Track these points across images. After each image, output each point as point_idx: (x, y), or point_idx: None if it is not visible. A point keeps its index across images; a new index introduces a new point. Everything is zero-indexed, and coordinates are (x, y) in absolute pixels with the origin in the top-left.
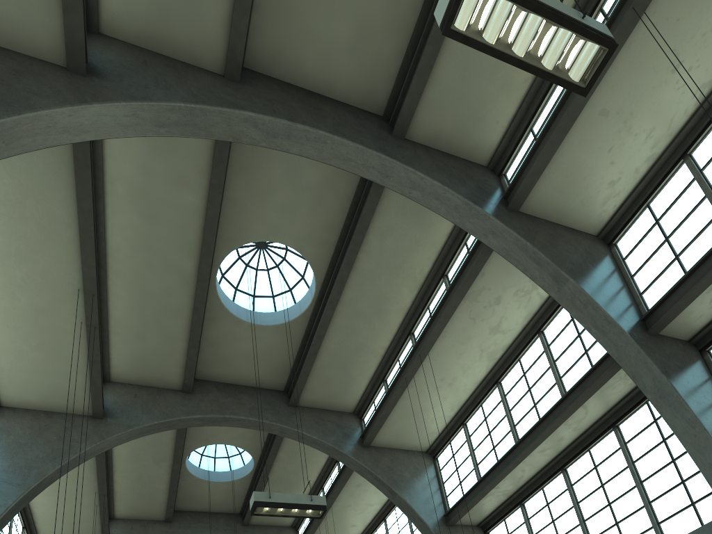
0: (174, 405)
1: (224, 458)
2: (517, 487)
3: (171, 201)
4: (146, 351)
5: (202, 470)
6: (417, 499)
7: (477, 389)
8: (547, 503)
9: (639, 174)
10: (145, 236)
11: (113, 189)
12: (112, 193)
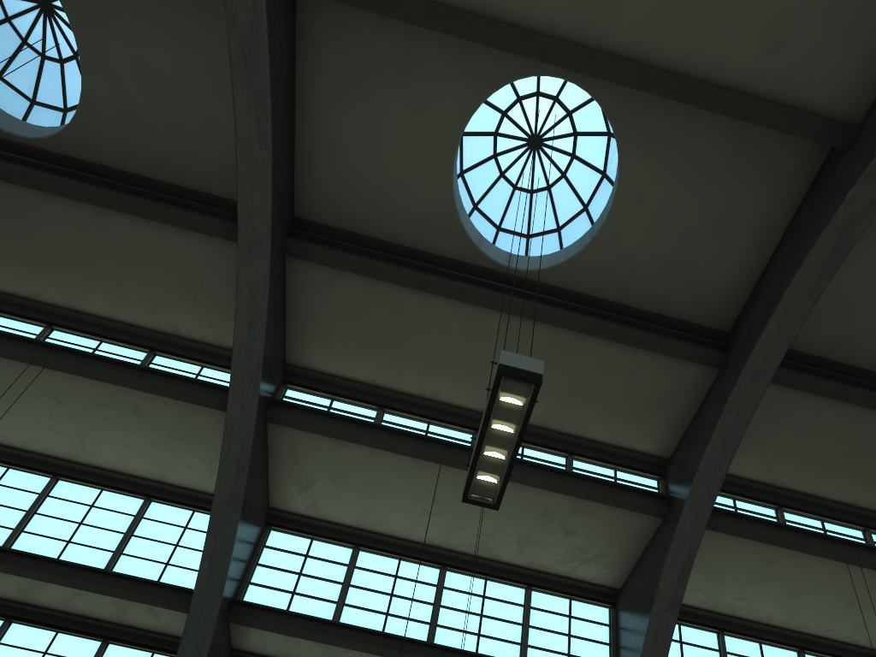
0: None
1: None
2: None
3: (748, 12)
4: None
5: None
6: (239, 547)
7: (420, 545)
8: None
9: (702, 604)
10: None
11: None
12: None
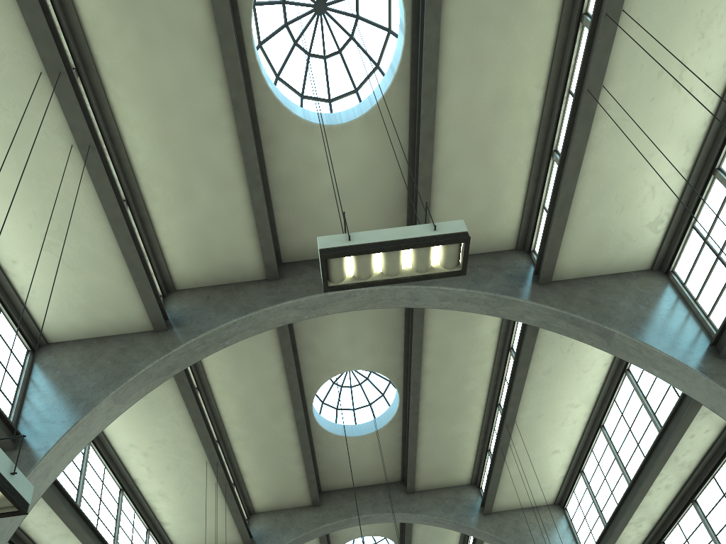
0: (257, 296)
1: (365, 407)
2: None
3: None
4: (200, 219)
5: (340, 425)
6: (653, 332)
7: None
8: None
9: None
10: None
11: None
12: None
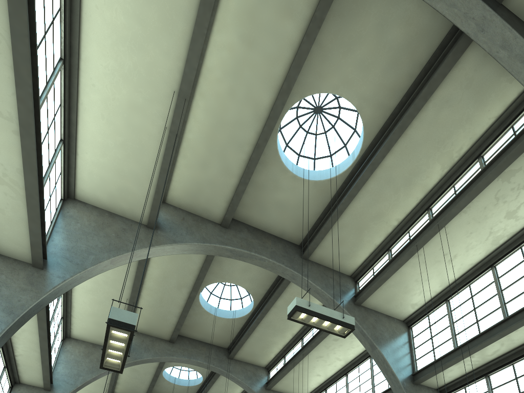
0: (212, 233)
1: (227, 300)
2: (488, 360)
3: (272, 28)
4: (203, 179)
5: (209, 305)
6: (392, 356)
7: (470, 270)
8: (516, 377)
9: None
10: (238, 61)
11: (226, 4)
12: (224, 8)
